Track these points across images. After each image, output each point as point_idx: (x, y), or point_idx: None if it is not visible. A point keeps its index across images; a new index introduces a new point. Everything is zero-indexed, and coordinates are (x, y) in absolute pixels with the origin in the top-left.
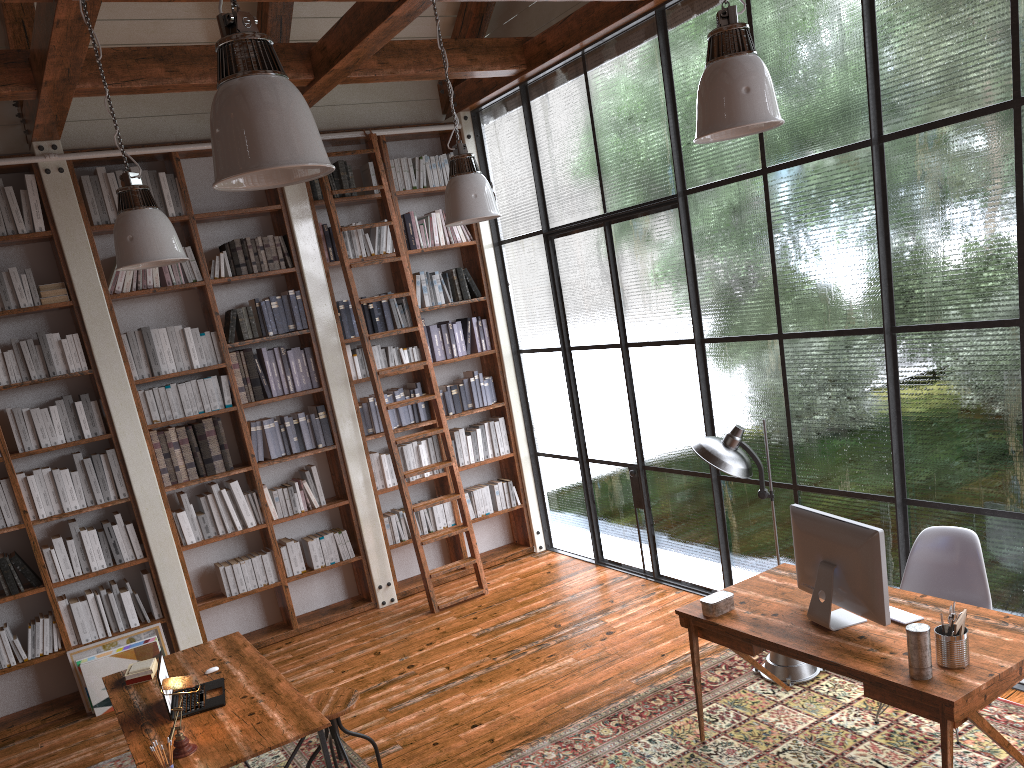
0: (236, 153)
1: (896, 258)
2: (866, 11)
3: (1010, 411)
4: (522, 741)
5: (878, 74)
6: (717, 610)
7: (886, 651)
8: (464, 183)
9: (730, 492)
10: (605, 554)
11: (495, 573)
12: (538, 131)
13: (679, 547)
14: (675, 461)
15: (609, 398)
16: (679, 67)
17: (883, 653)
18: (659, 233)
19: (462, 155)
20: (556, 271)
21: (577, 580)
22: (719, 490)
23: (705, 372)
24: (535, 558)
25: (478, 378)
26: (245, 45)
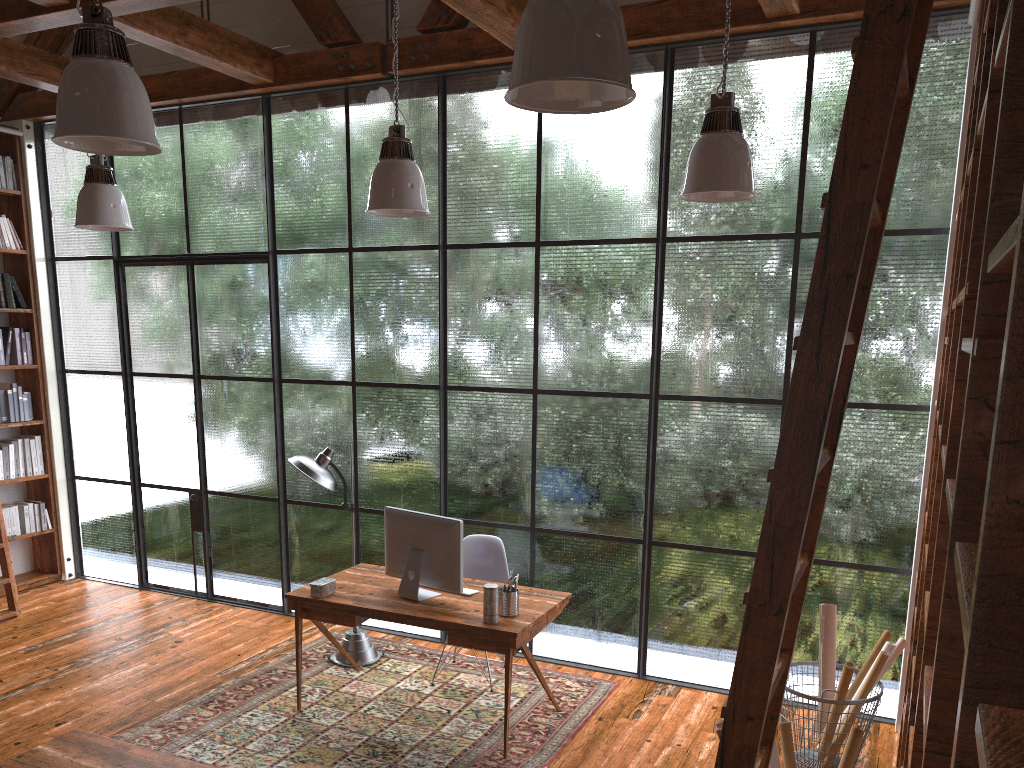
0: (98, 118)
1: (451, 335)
2: (441, 153)
3: (524, 453)
4: (120, 730)
5: (446, 200)
6: (324, 591)
7: (462, 610)
8: (104, 192)
9: (296, 514)
10: (151, 578)
11: (22, 598)
12: (119, 163)
13: (238, 567)
14: (242, 486)
15: (174, 425)
16: (280, 148)
17: (461, 611)
18: (246, 281)
19: (103, 166)
20: (124, 297)
21: (124, 602)
22: (285, 513)
23: (281, 408)
24: (66, 585)
25: (17, 391)
26: (111, 36)
